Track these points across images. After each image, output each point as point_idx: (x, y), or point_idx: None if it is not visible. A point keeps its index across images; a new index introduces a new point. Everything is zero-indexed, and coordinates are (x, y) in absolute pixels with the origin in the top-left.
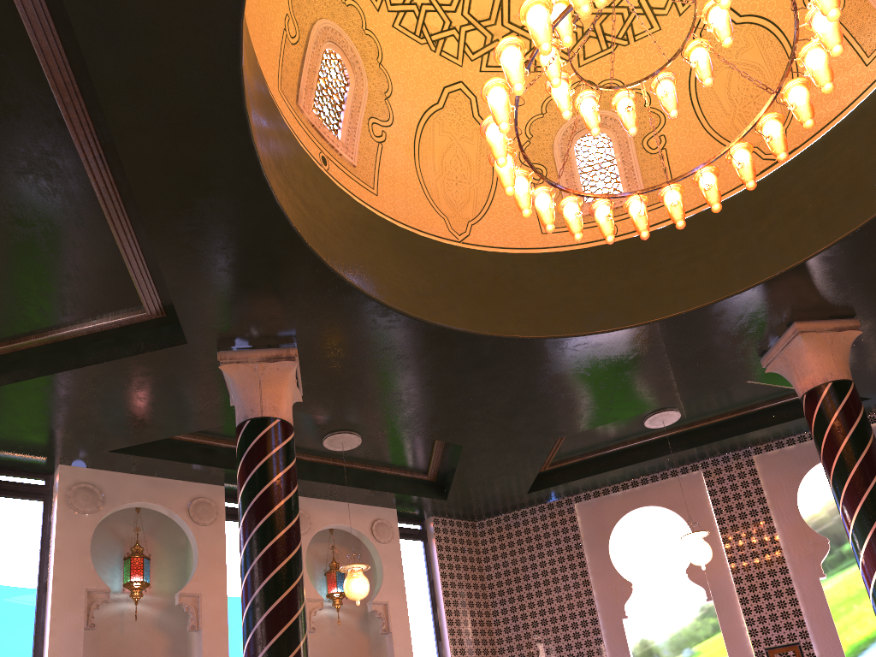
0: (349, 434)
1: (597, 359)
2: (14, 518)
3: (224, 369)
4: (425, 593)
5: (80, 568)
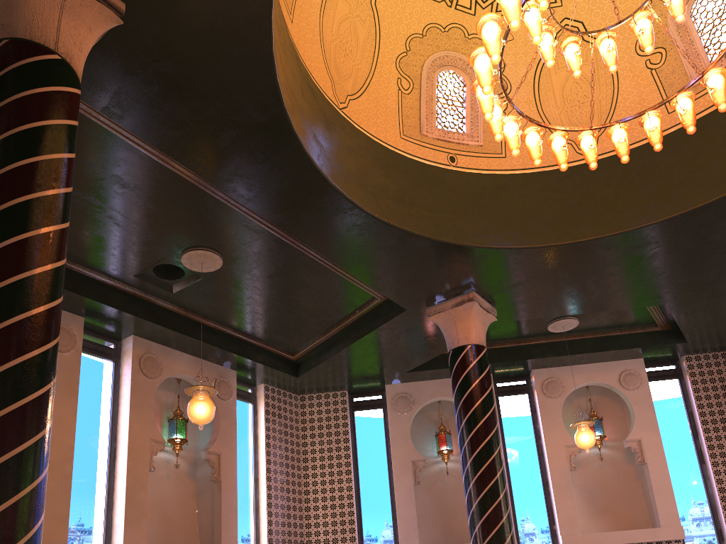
0: (564, 319)
1: None
2: (368, 422)
3: (431, 319)
4: (684, 424)
5: (406, 447)
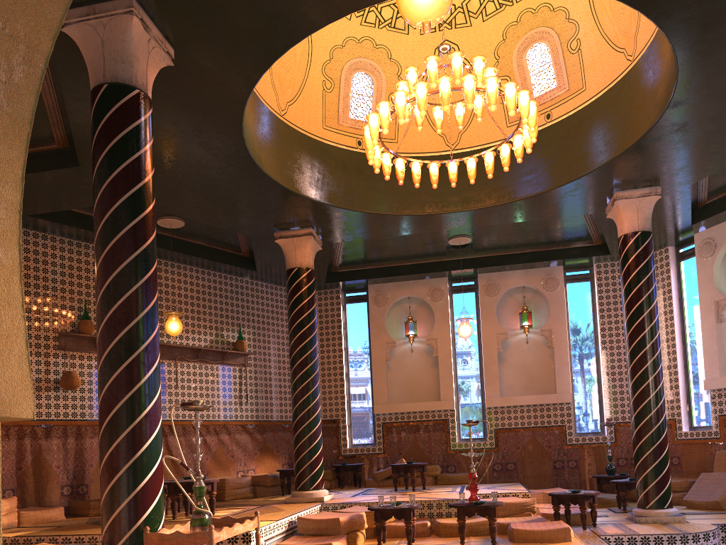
0: None
1: (725, 73)
2: (690, 270)
3: (608, 217)
4: None
5: (709, 290)
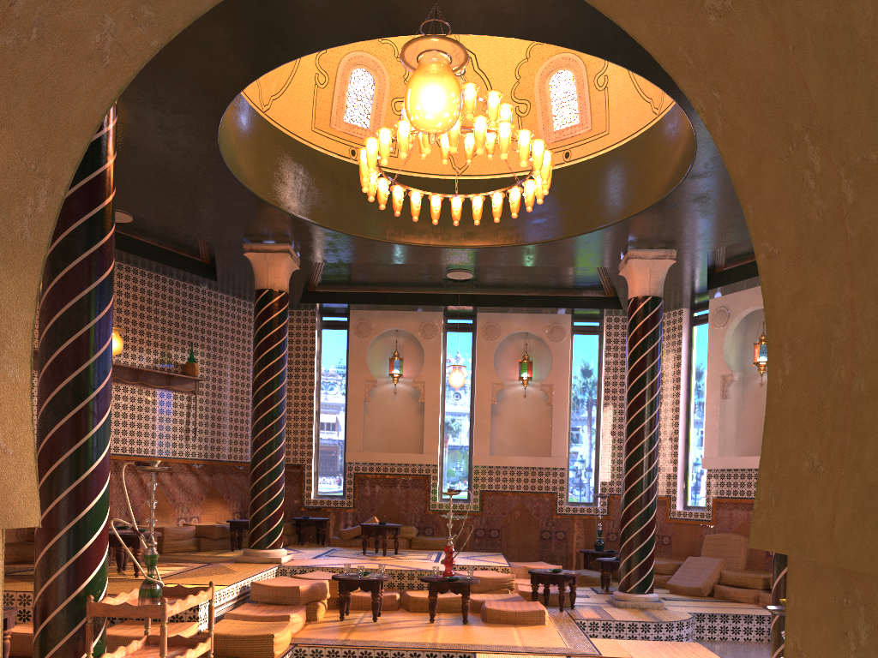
0: None
1: None
2: (702, 337)
3: (620, 274)
4: None
5: (718, 363)
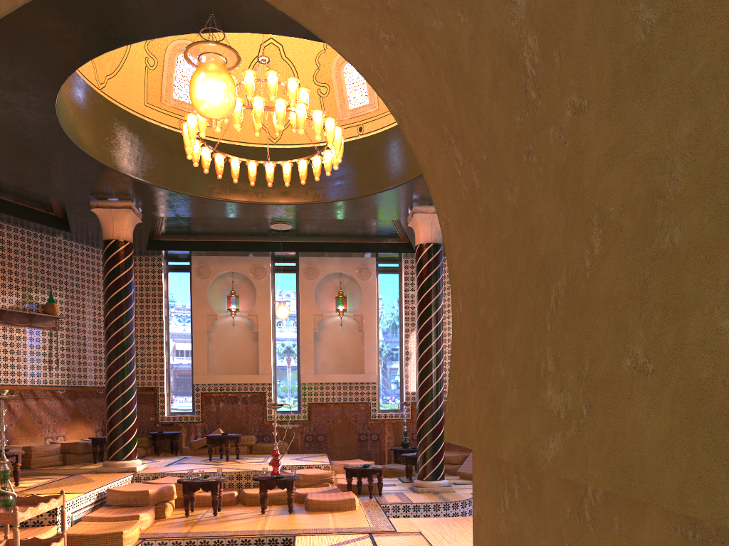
0: None
1: None
2: None
3: (409, 225)
4: None
5: None
